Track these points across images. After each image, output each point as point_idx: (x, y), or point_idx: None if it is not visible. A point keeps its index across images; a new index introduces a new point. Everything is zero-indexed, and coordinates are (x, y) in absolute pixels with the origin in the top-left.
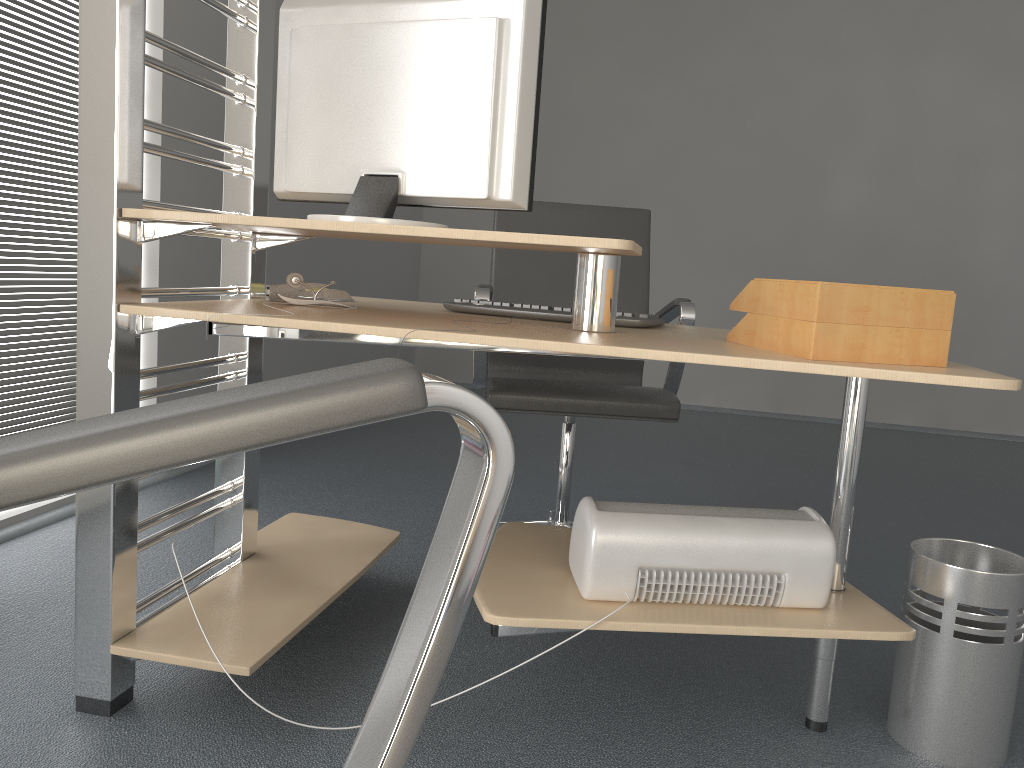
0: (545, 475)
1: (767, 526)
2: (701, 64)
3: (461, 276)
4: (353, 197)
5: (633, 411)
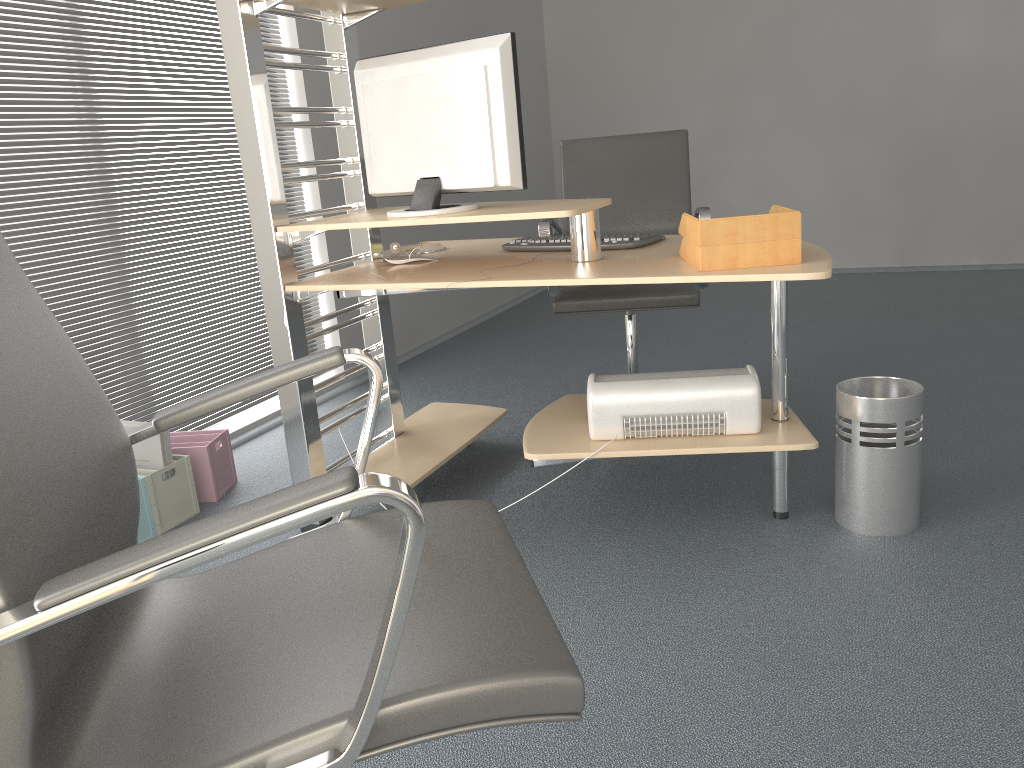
0: (651, 352)
1: (710, 381)
2: None
3: None
4: (414, 195)
5: (662, 303)
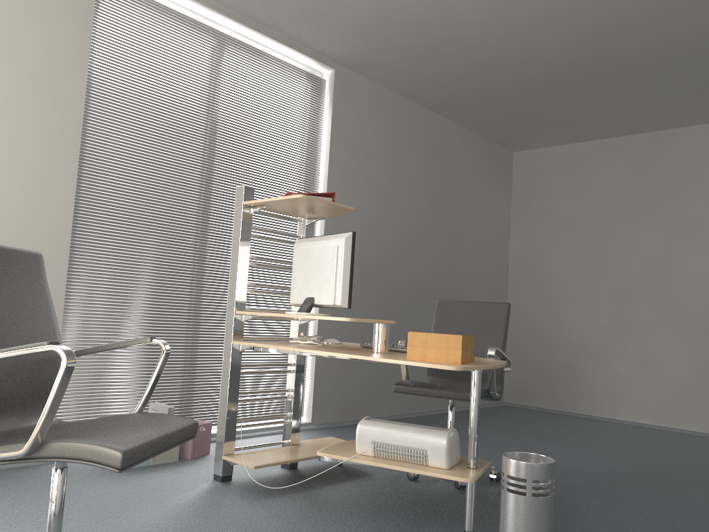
0: (505, 448)
1: (423, 430)
2: (671, 207)
3: (529, 340)
4: (301, 305)
5: (454, 396)
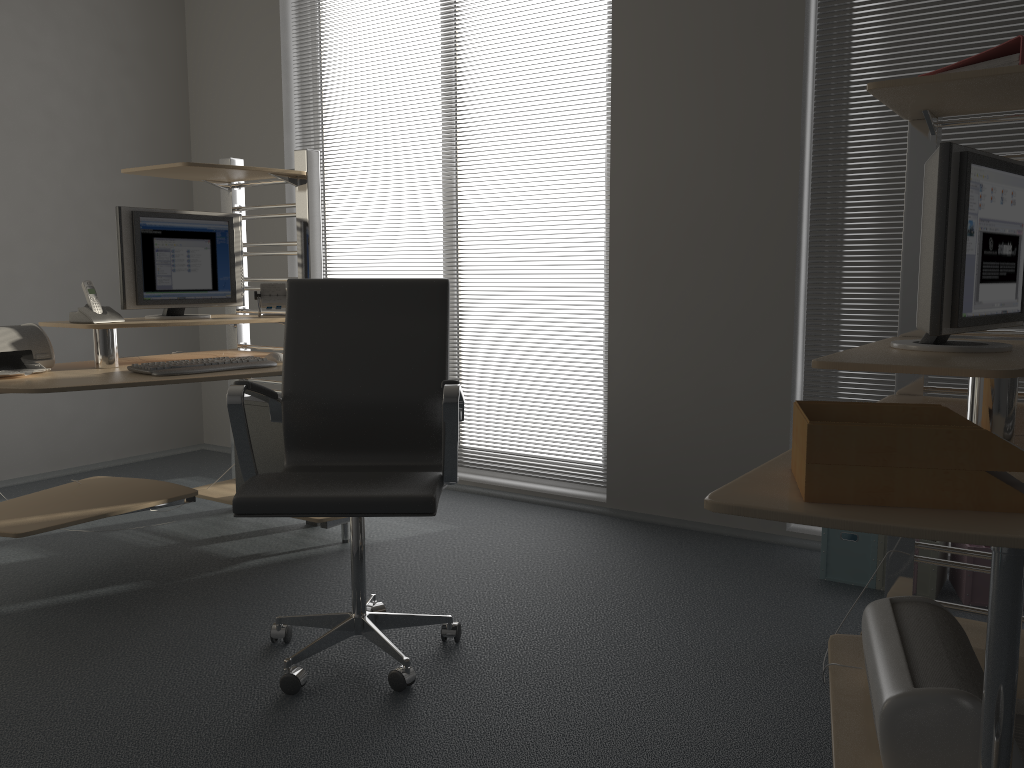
0: None
1: (890, 663)
2: None
3: None
4: None
5: None
